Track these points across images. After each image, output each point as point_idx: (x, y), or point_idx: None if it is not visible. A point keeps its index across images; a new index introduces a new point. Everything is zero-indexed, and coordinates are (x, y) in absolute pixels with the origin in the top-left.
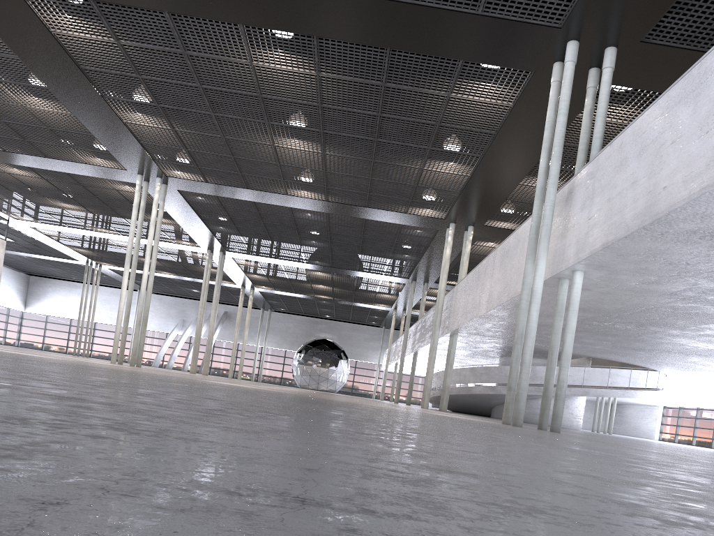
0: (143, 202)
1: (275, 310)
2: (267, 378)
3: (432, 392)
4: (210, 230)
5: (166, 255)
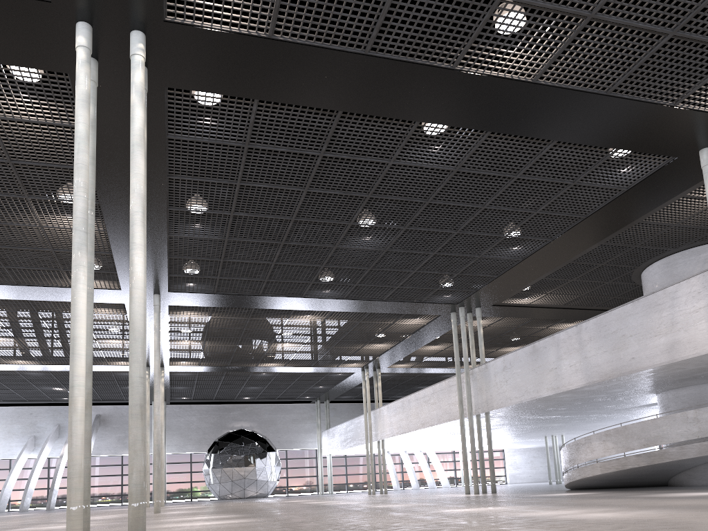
0: (90, 106)
1: (173, 401)
2: (170, 496)
3: (614, 463)
4: (167, 237)
5: (38, 322)
